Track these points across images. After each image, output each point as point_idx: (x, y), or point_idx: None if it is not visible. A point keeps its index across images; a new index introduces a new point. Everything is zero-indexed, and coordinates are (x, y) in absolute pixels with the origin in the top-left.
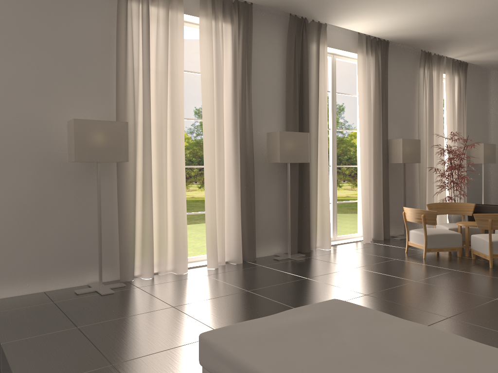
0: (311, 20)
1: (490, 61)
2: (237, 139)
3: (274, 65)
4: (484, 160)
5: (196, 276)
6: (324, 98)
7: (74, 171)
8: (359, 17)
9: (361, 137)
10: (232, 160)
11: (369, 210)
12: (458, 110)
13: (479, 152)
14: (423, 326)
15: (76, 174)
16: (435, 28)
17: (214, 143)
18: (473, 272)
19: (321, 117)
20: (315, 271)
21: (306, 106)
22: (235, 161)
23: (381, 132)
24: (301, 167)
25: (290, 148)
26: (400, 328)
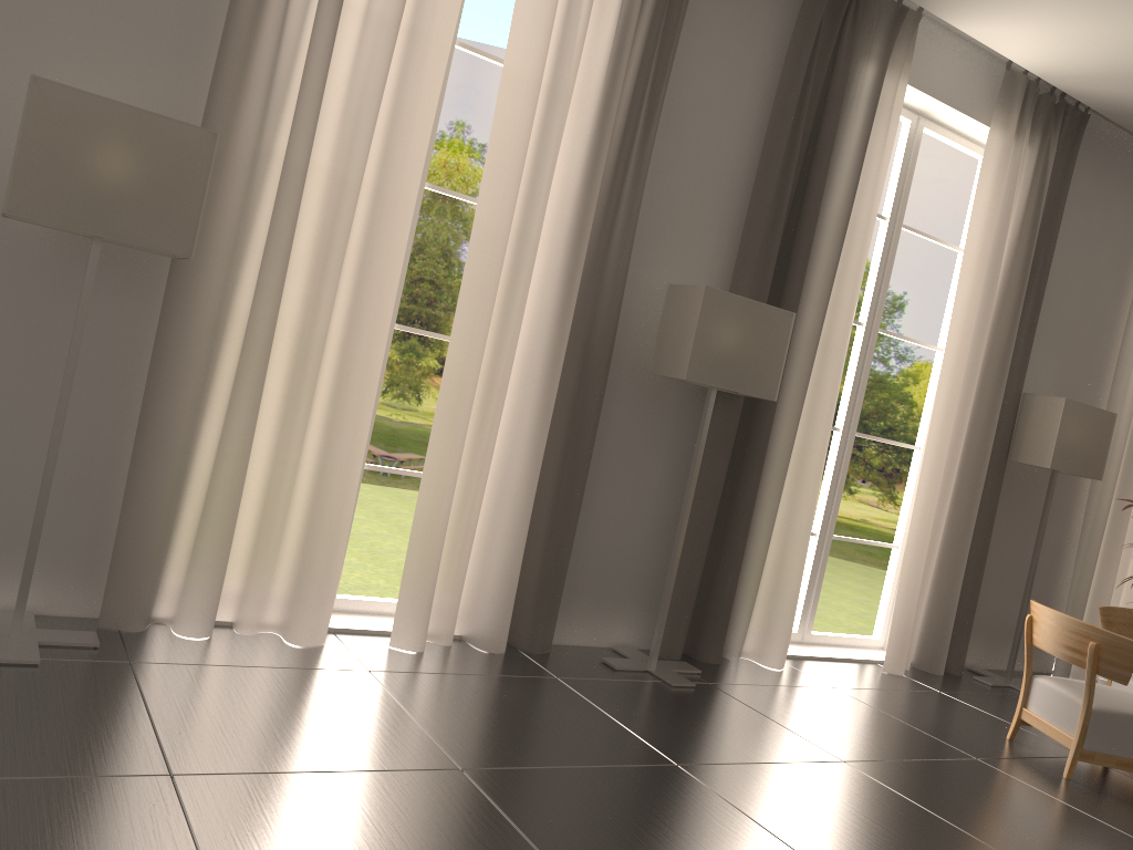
0: None
1: None
2: (573, 280)
3: (737, 94)
4: None
5: (340, 665)
6: (863, 228)
7: (29, 254)
8: (1028, 2)
9: (945, 367)
10: (543, 339)
11: (921, 580)
12: None
13: None
14: None
15: (32, 264)
16: None
17: (499, 276)
18: None
19: (844, 280)
20: (712, 743)
21: (805, 236)
22: (551, 343)
23: (1006, 366)
24: (751, 411)
25: (726, 346)
26: None
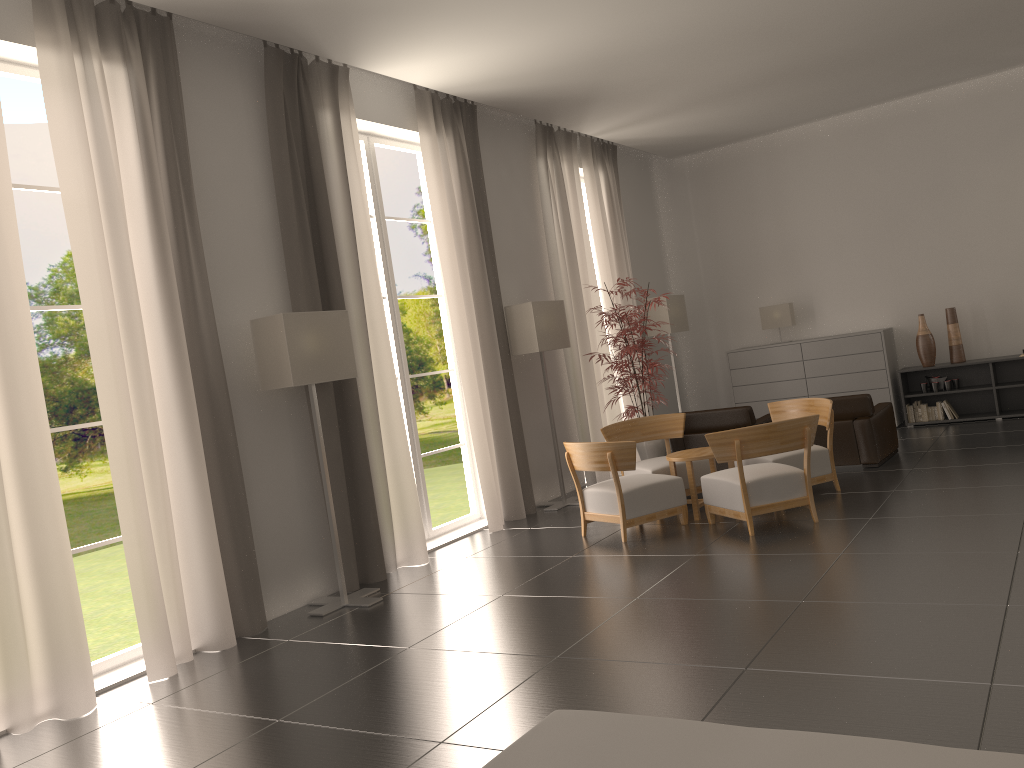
0: (313, 58)
1: (655, 140)
2: (181, 343)
3: (243, 161)
4: (672, 327)
5: (125, 711)
6: (366, 231)
7: None
8: (420, 50)
9: (452, 308)
10: (174, 396)
11: (490, 459)
12: (615, 237)
13: (661, 312)
14: (805, 735)
15: None
16: (565, 74)
17: (123, 361)
18: (728, 552)
19: (367, 272)
20: (419, 625)
21: (330, 251)
22: (182, 397)
23: (488, 293)
24: (340, 389)
25: (312, 351)
26: (763, 759)
